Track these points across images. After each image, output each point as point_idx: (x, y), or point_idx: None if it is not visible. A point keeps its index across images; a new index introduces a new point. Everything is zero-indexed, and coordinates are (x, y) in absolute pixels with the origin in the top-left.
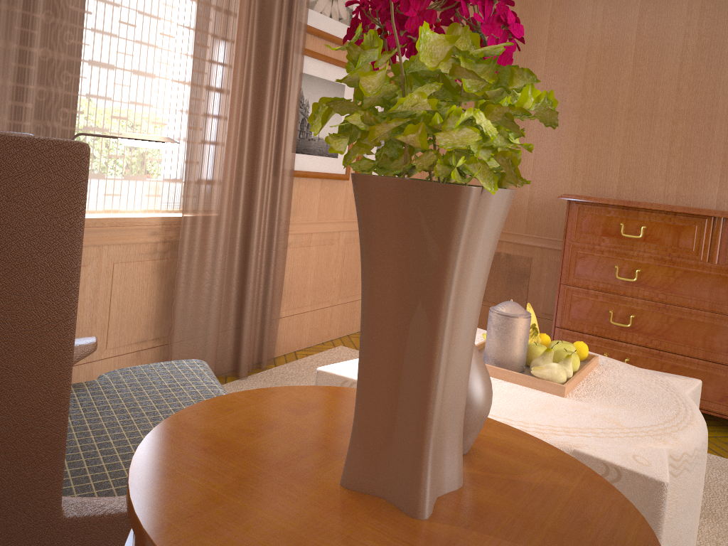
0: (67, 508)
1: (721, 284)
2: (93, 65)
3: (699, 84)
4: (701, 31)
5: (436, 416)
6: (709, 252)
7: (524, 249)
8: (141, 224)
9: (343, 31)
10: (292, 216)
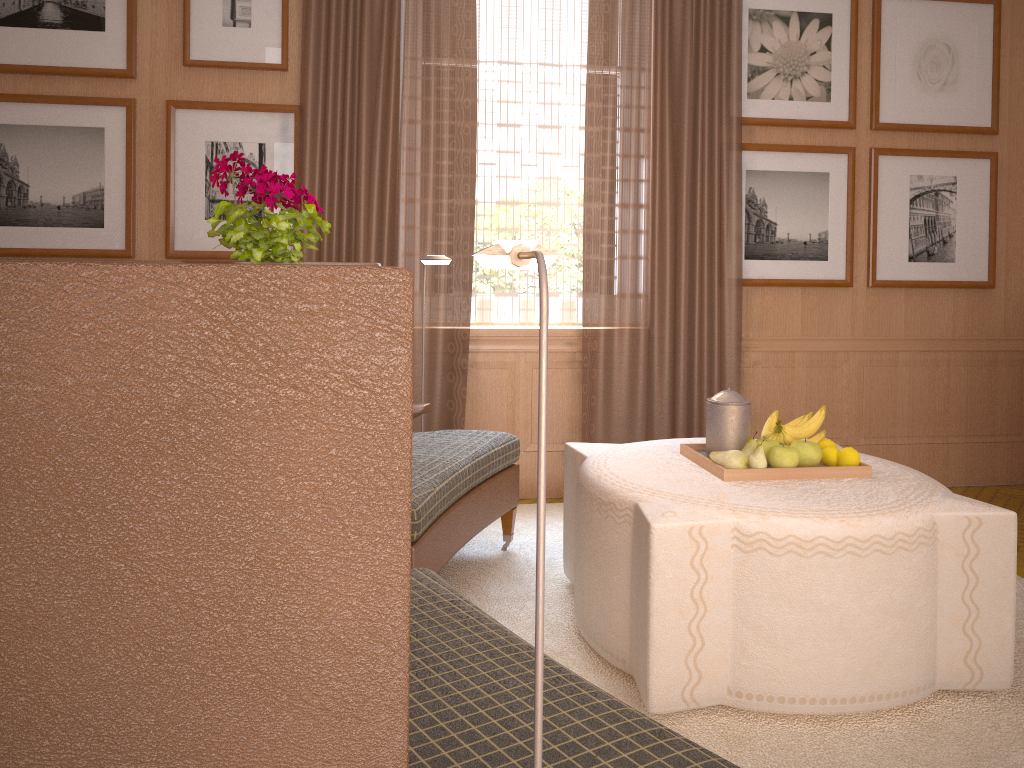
0: None
1: None
2: (500, 204)
3: None
4: None
5: None
6: None
7: None
8: (556, 335)
9: (815, 111)
10: (756, 331)
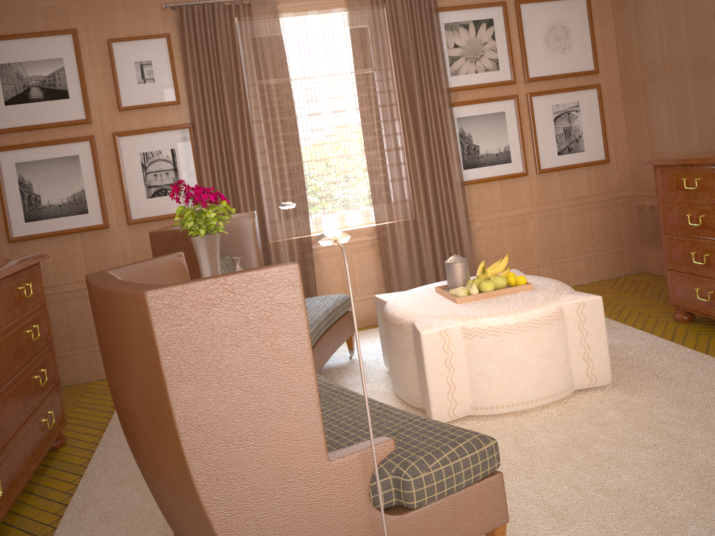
0: None
1: None
2: (317, 161)
3: None
4: None
5: None
6: None
7: None
8: (361, 231)
9: (491, 77)
10: (476, 210)
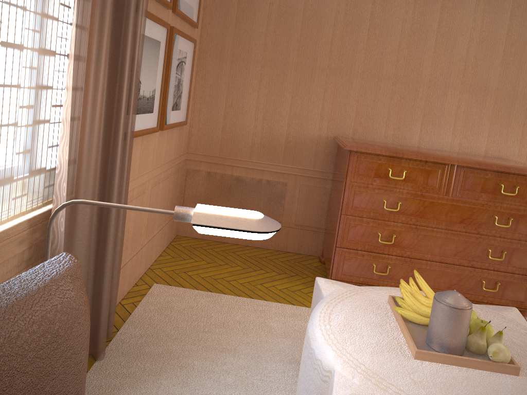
0: None
1: (453, 210)
2: None
3: (411, 58)
4: (414, 19)
5: None
6: (446, 188)
7: (281, 176)
8: (10, 236)
9: None
10: None
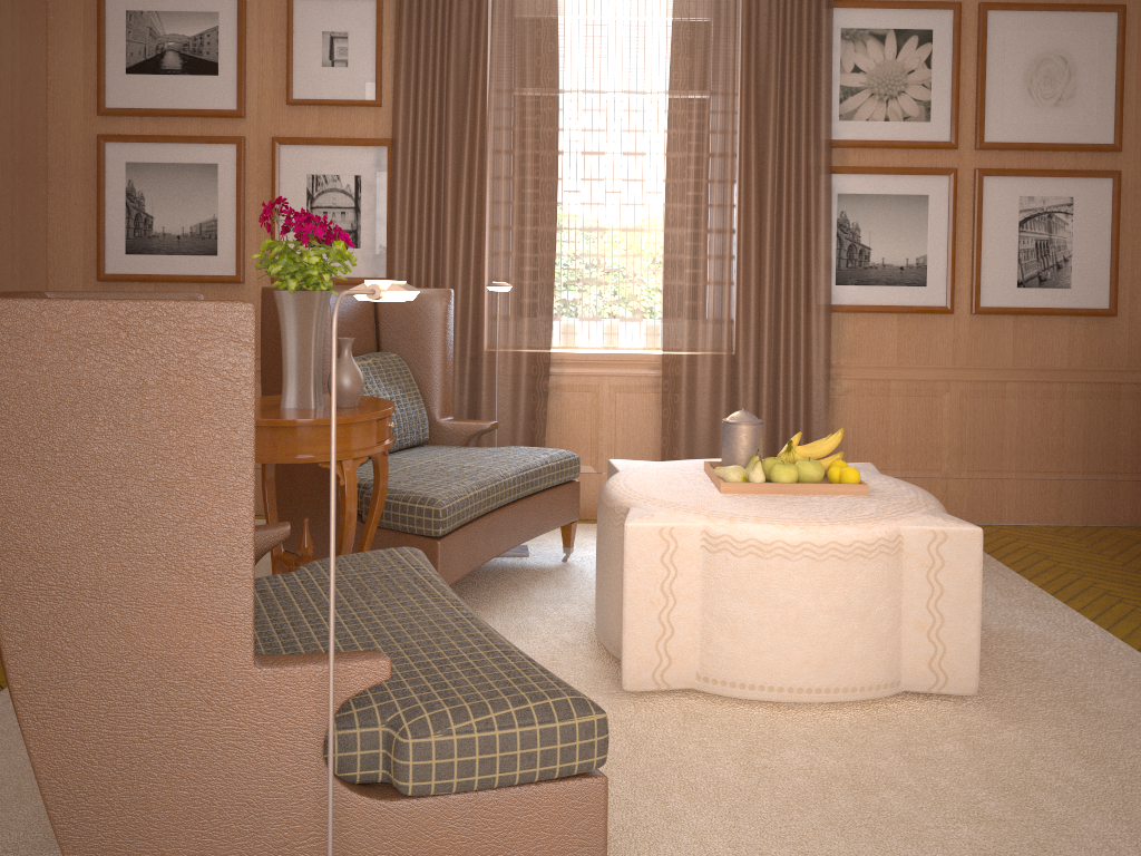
0: None
1: None
2: (584, 230)
3: None
4: None
5: (284, 373)
6: None
7: None
8: (640, 359)
9: (913, 131)
10: (848, 358)
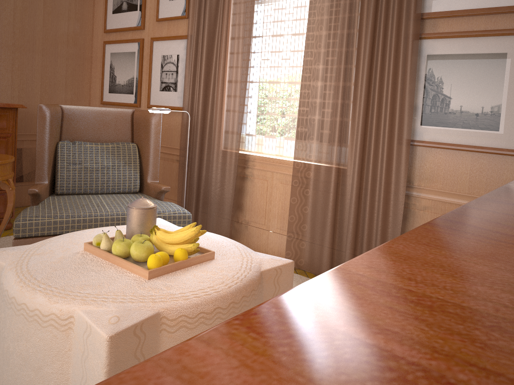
0: (38, 183)
1: None
2: (270, 83)
3: None
4: None
5: None
6: None
7: None
8: (292, 164)
9: None
10: (427, 182)
